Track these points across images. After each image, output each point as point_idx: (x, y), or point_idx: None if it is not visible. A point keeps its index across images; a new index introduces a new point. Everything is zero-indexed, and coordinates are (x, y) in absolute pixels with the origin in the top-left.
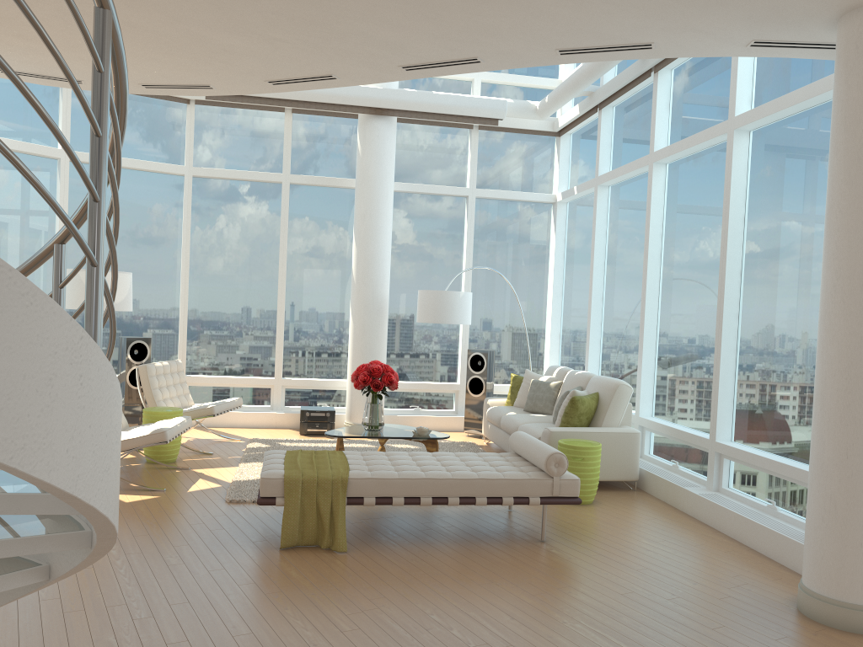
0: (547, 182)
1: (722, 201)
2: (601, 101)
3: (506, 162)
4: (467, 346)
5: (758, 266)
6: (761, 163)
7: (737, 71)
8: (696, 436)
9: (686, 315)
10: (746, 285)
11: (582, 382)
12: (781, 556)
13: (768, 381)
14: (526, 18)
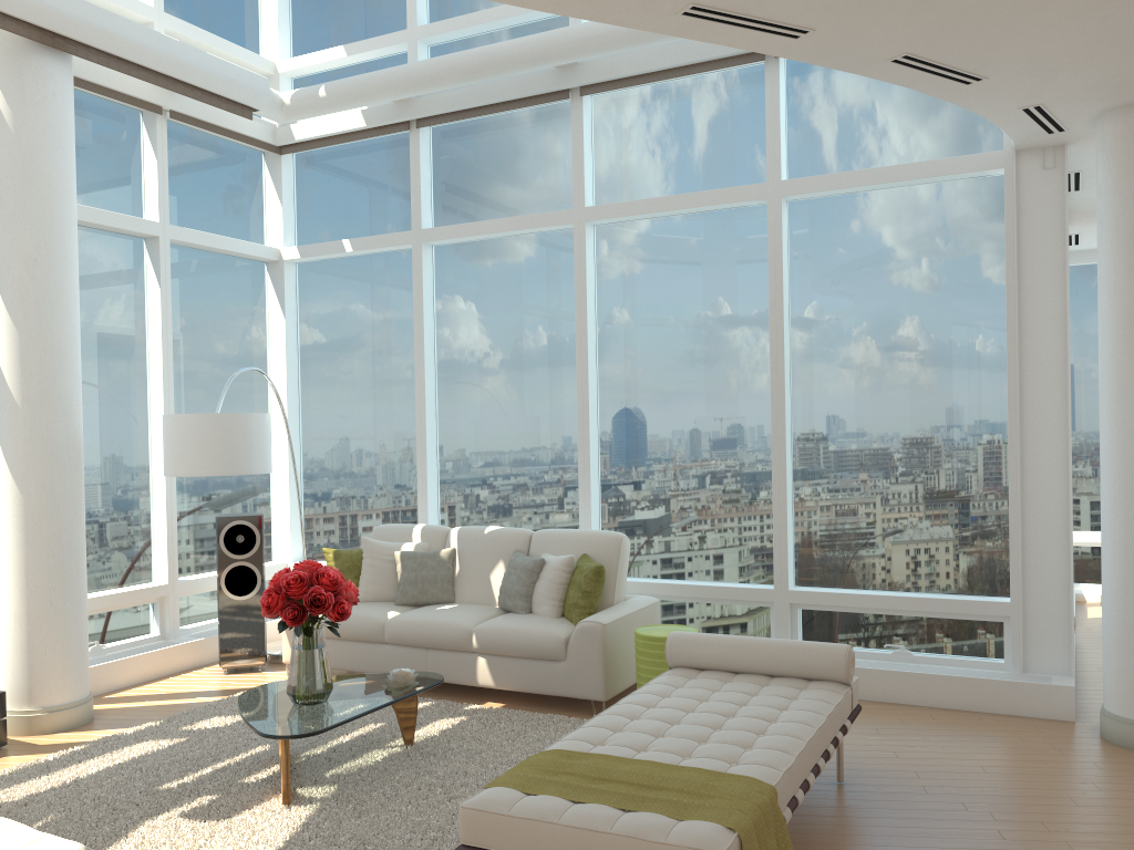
0: (258, 226)
1: (738, 285)
2: (430, 115)
3: (201, 183)
4: (175, 512)
5: (826, 368)
6: (816, 242)
7: (780, 123)
8: (744, 589)
9: (671, 432)
10: (802, 391)
11: (517, 543)
12: (985, 703)
13: (861, 505)
14: (1011, 2)
